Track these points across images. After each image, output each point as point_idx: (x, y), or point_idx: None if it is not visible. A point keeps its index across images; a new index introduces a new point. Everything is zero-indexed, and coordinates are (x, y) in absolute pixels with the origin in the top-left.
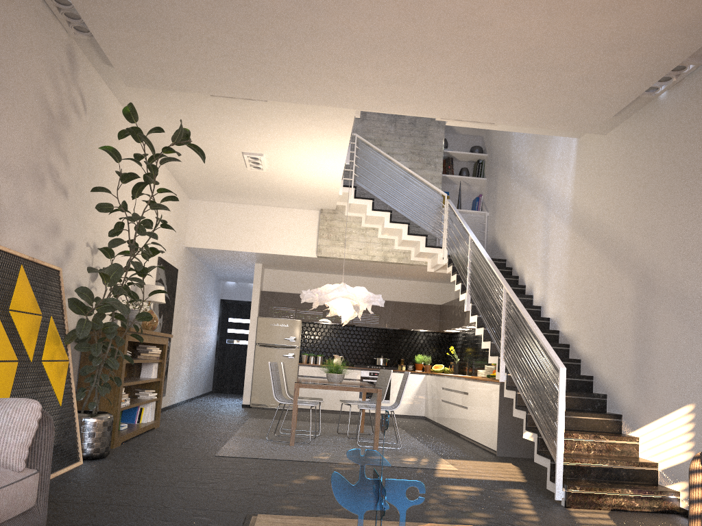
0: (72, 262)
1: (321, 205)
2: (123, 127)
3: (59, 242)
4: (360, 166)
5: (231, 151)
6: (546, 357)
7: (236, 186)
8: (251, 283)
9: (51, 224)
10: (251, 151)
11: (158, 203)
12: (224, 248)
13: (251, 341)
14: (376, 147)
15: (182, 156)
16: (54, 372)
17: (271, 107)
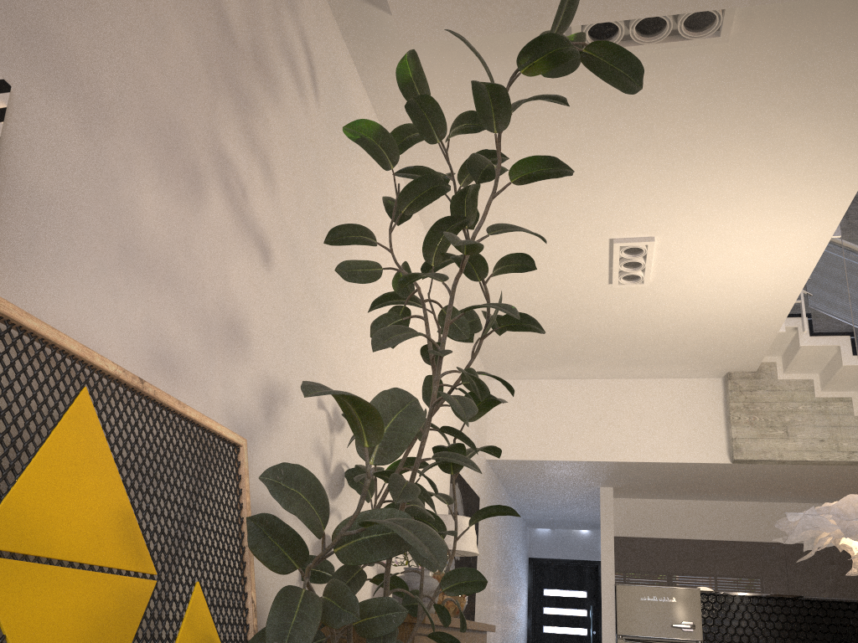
0: (280, 438)
1: (730, 364)
2: (390, 185)
3: (244, 372)
4: (813, 275)
5: (587, 242)
6: None
7: (576, 337)
8: (575, 530)
9: (219, 314)
10: (631, 232)
11: (448, 366)
12: (554, 457)
13: (607, 631)
14: (839, 238)
15: (490, 273)
16: None
17: (718, 64)
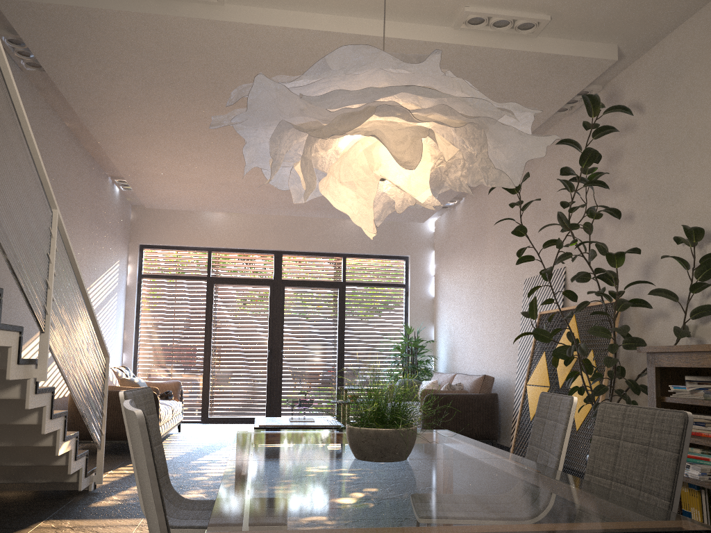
0: (657, 279)
1: None
2: None
3: (631, 269)
4: None
5: None
6: (99, 344)
7: None
8: None
9: None
10: None
11: None
12: None
13: None
14: None
15: None
16: (578, 399)
17: None
